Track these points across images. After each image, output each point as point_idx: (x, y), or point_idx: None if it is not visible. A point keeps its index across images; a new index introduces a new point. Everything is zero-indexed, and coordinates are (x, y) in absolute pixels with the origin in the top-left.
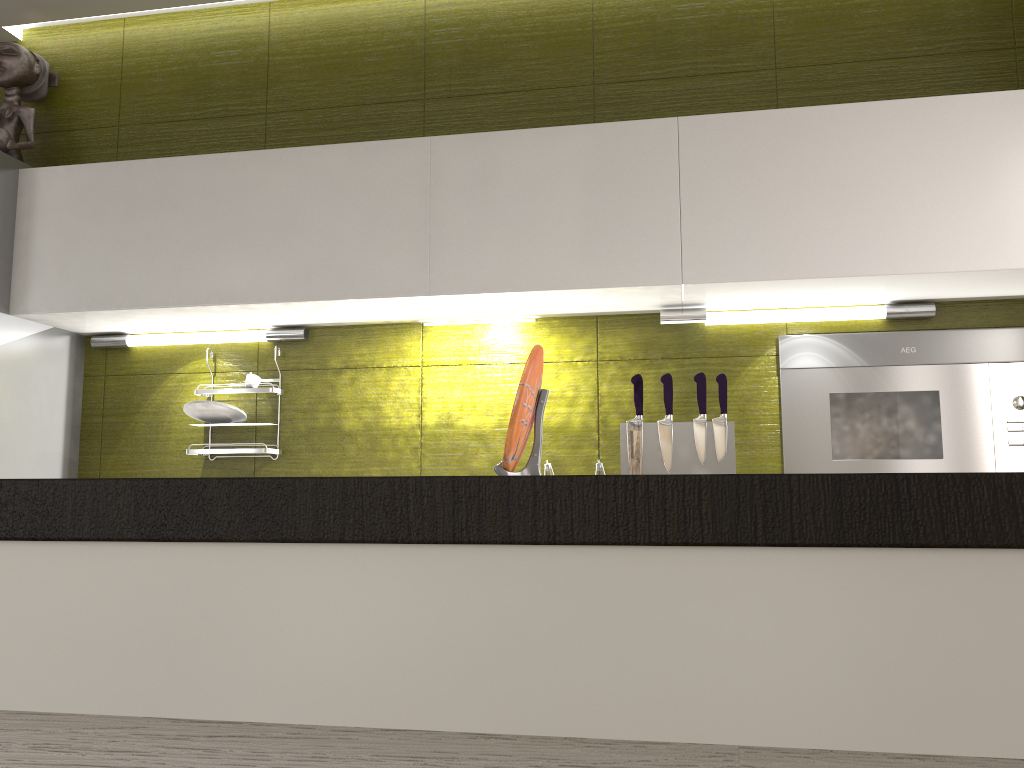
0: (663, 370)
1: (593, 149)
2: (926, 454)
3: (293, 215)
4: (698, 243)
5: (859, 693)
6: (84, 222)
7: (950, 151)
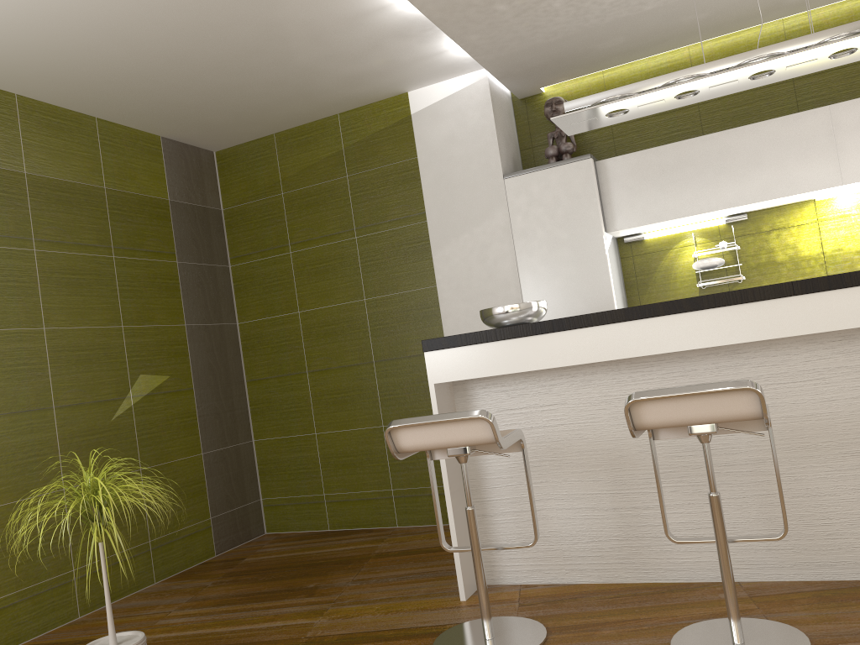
0: None
1: None
2: None
3: (756, 158)
4: None
5: None
6: (638, 181)
7: None
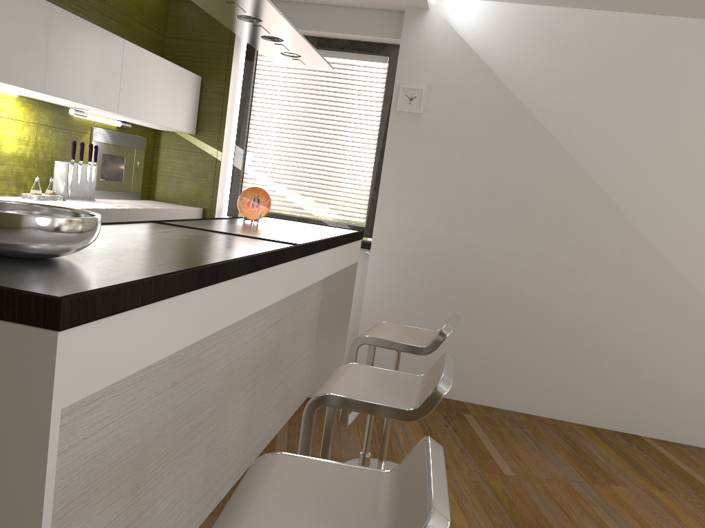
0: (59, 134)
1: (102, 41)
2: (120, 180)
3: None
4: (123, 97)
5: (349, 259)
6: None
7: (173, 84)
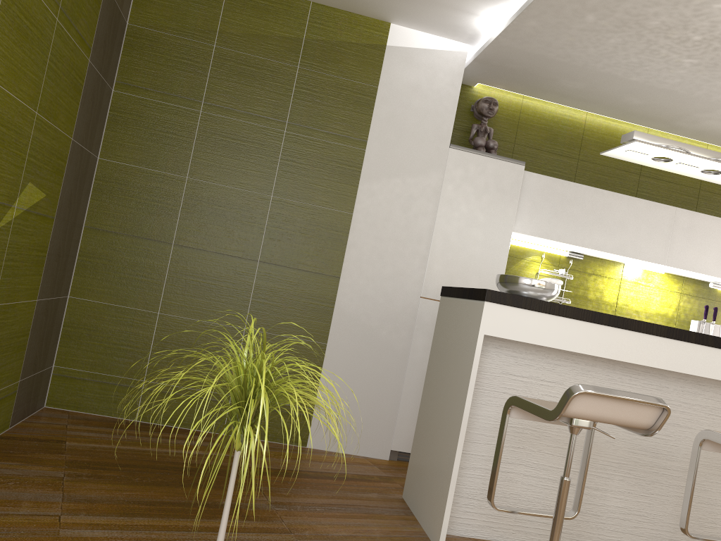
0: (701, 302)
1: None
2: None
3: (623, 222)
4: None
5: None
6: (541, 200)
7: None
